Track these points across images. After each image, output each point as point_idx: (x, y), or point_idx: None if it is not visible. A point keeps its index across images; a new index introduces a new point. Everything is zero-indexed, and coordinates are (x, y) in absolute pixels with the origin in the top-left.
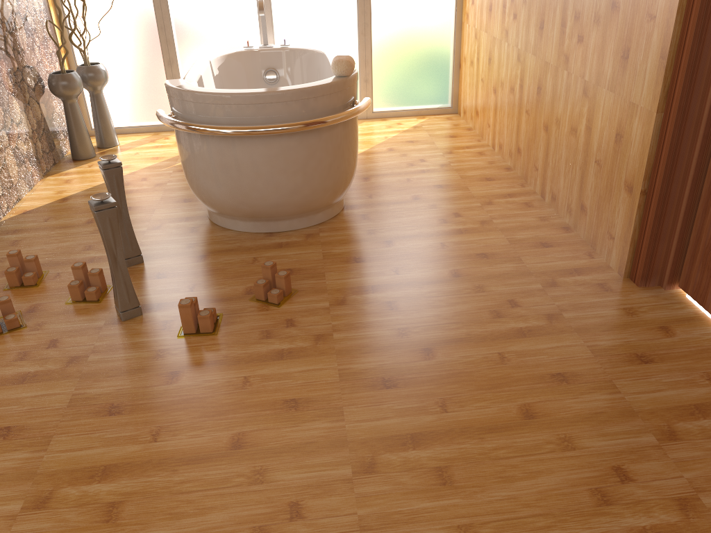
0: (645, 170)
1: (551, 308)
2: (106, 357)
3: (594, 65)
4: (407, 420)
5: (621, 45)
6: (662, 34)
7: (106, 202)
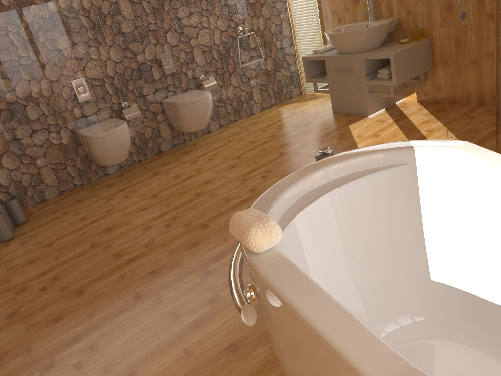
0: None
1: (47, 375)
2: None
3: None
4: (138, 263)
5: None
6: None
7: (319, 153)
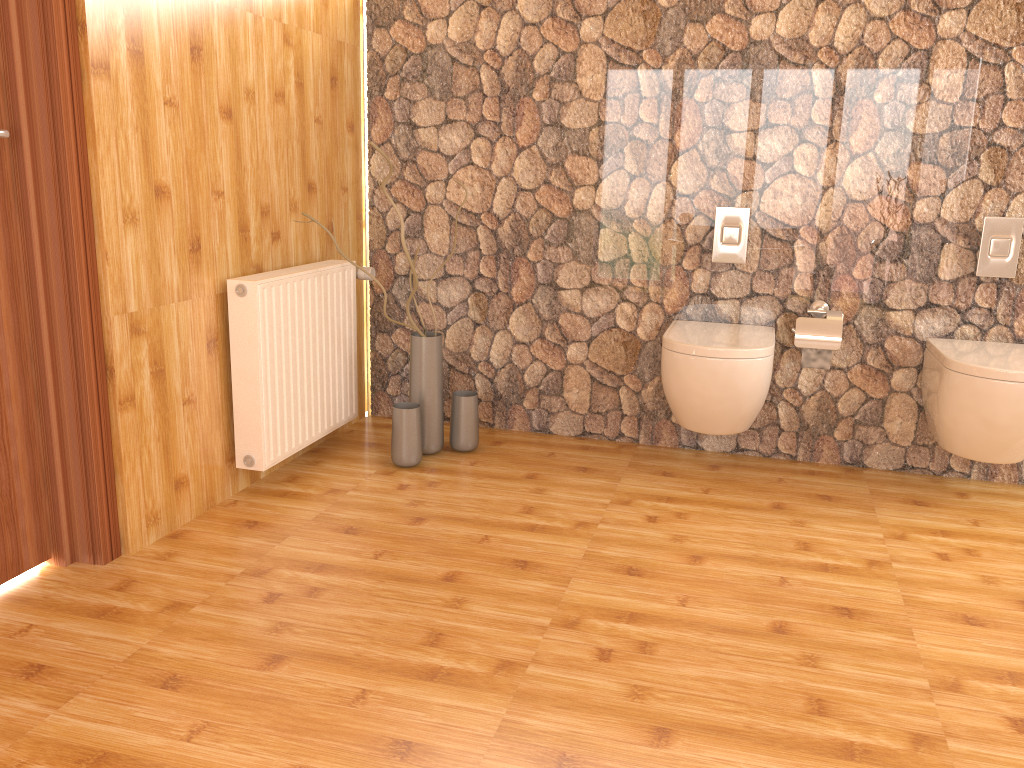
0: None
1: None
2: None
3: None
4: (421, 695)
5: None
6: None
7: None
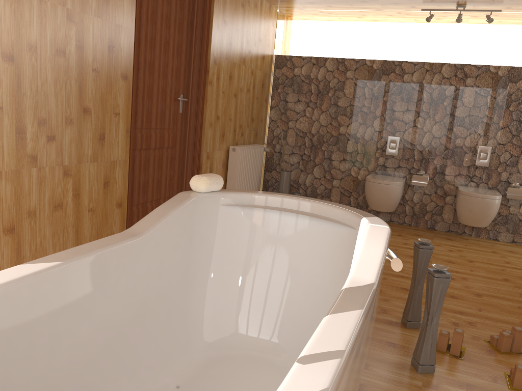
0: (127, 189)
1: None
2: None
3: (73, 152)
4: None
5: (97, 133)
6: (125, 121)
7: (420, 241)
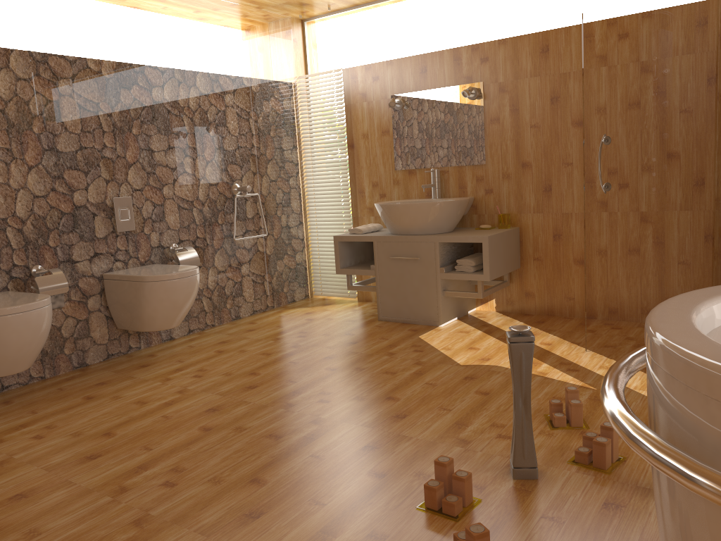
0: None
1: None
2: (450, 453)
3: None
4: None
5: None
6: None
7: (512, 334)
